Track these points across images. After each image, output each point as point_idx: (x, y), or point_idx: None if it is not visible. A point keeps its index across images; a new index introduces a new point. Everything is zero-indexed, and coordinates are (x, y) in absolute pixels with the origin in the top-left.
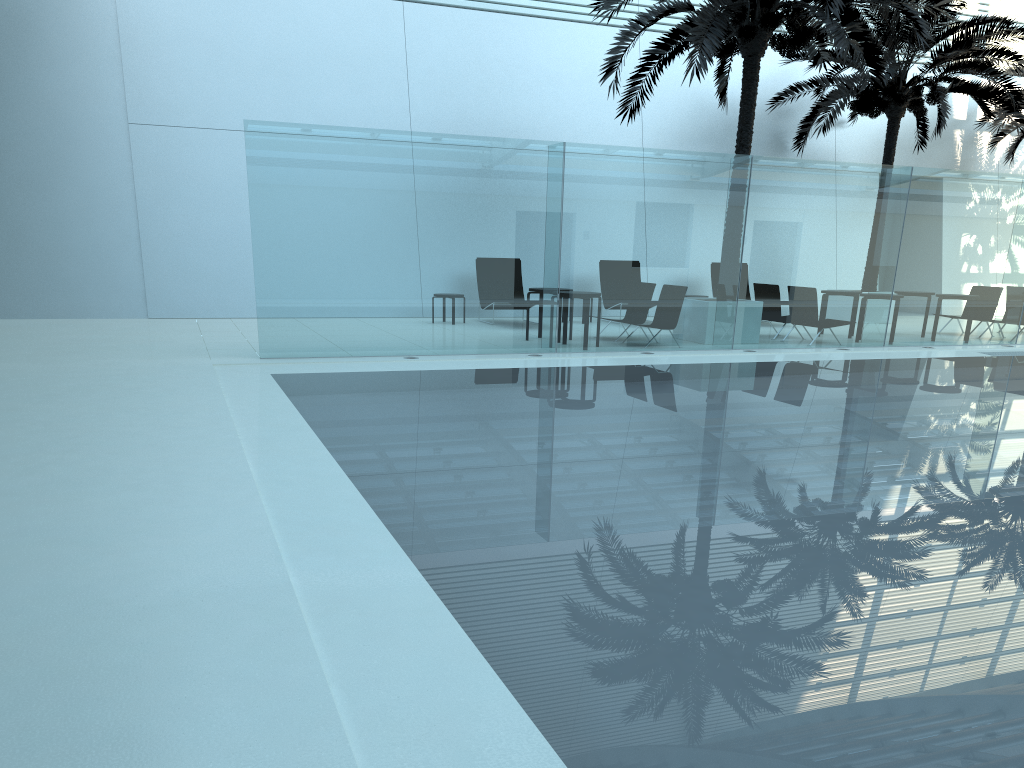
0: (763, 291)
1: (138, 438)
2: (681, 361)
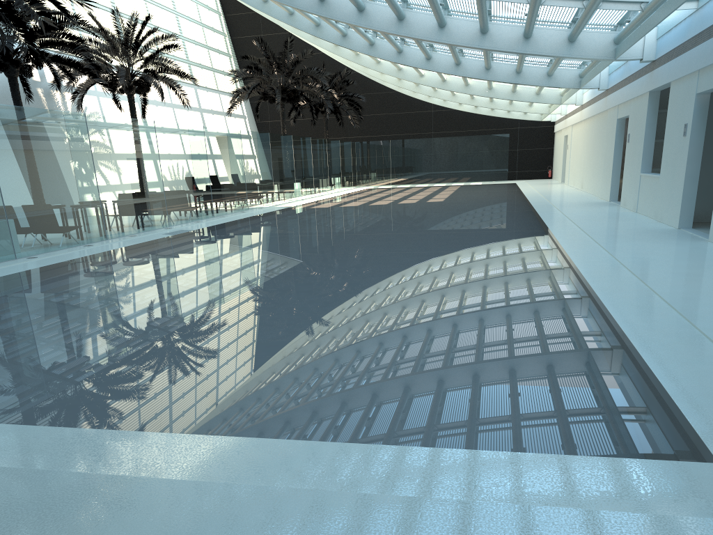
0: (23, 210)
1: None
2: (0, 274)
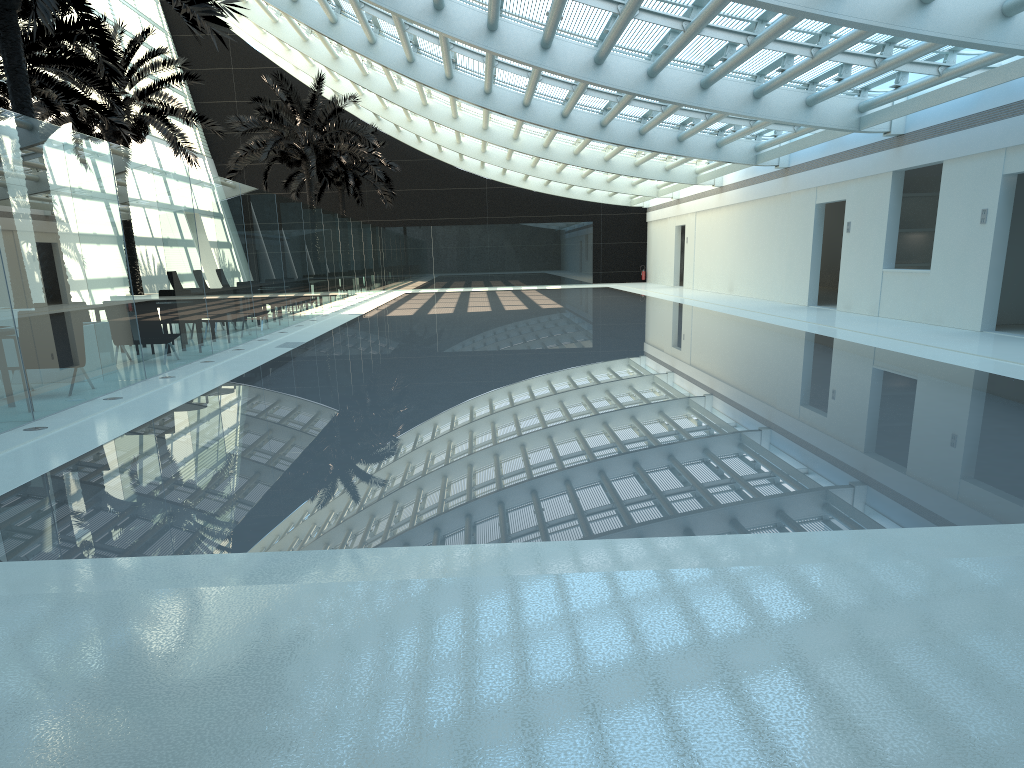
0: (148, 306)
1: (591, 638)
2: (180, 397)
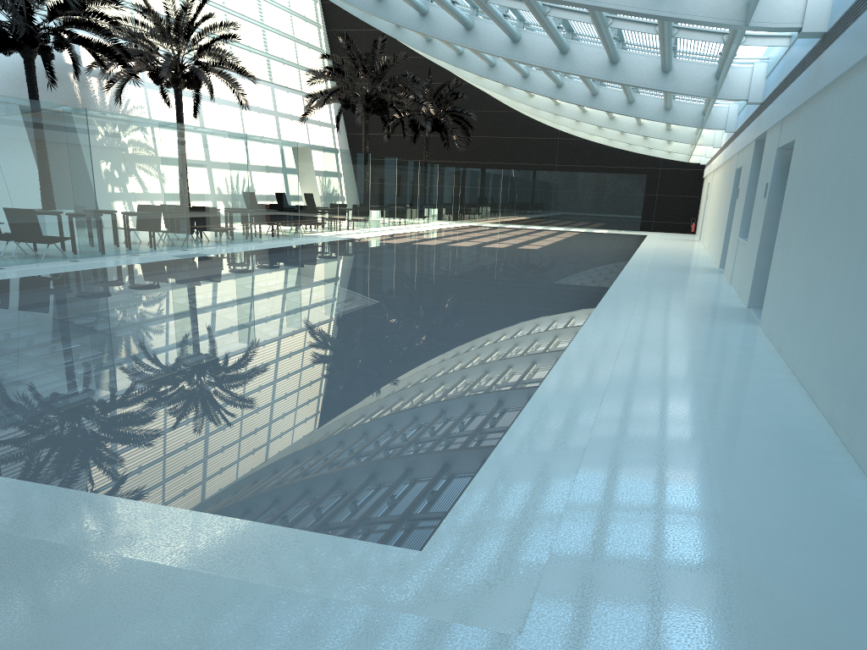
0: None
1: None
2: None
